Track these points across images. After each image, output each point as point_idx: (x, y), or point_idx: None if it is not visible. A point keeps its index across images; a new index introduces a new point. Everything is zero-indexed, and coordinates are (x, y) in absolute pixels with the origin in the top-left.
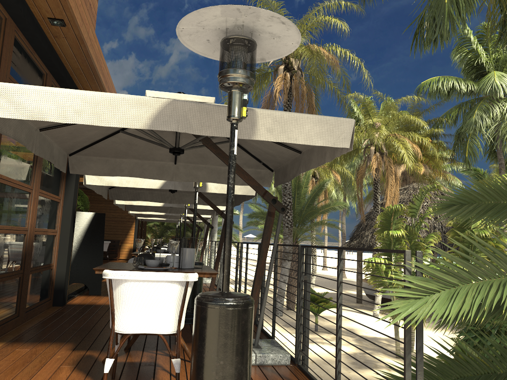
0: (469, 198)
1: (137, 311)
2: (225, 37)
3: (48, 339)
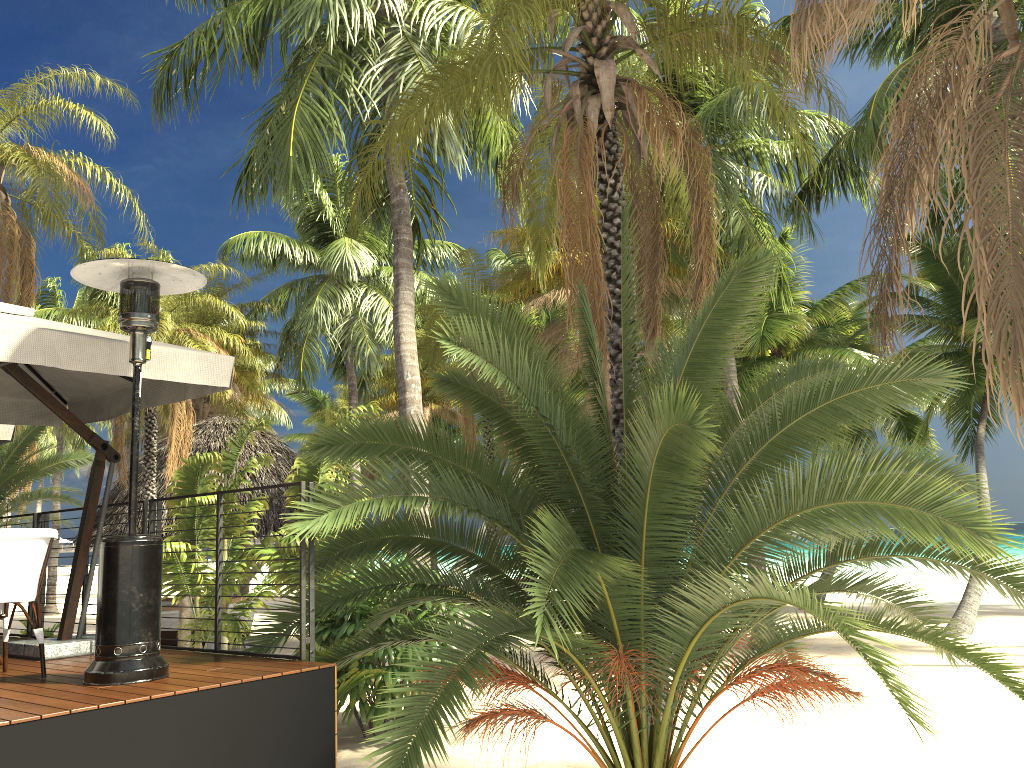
0: (338, 438)
1: None
2: (131, 279)
3: None
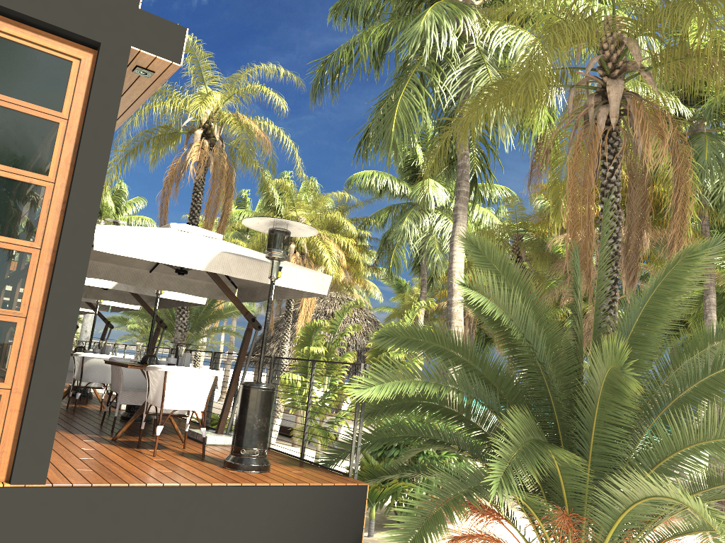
0: (393, 333)
1: (183, 394)
2: (274, 228)
3: None
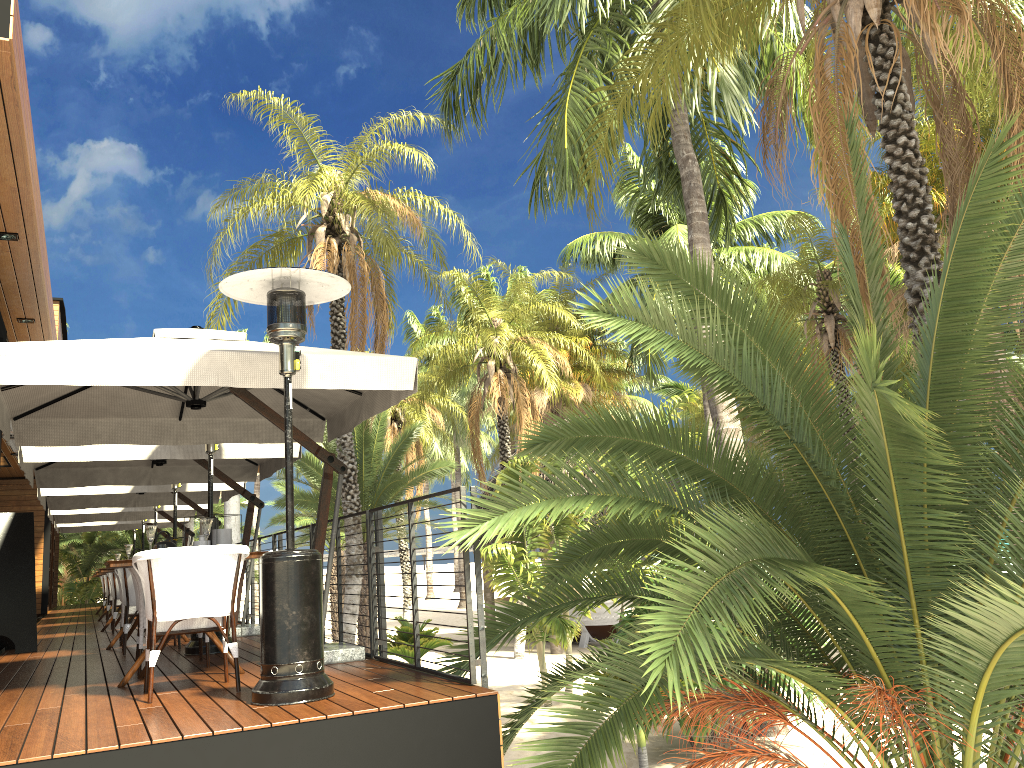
0: (552, 434)
1: (184, 593)
2: (273, 290)
3: (14, 686)
